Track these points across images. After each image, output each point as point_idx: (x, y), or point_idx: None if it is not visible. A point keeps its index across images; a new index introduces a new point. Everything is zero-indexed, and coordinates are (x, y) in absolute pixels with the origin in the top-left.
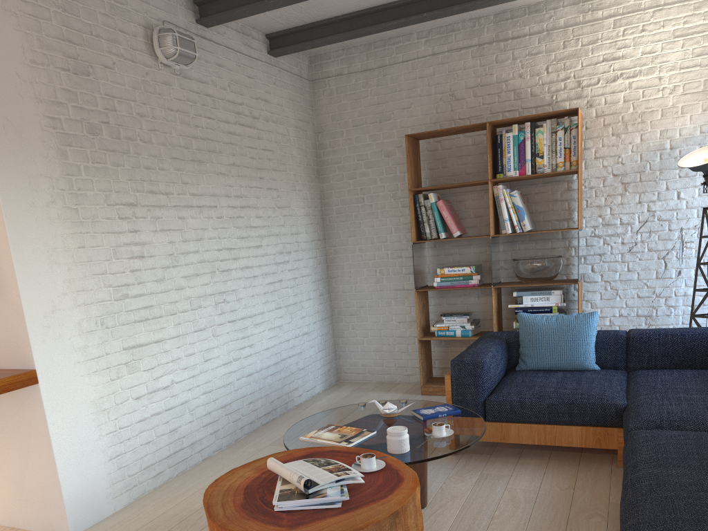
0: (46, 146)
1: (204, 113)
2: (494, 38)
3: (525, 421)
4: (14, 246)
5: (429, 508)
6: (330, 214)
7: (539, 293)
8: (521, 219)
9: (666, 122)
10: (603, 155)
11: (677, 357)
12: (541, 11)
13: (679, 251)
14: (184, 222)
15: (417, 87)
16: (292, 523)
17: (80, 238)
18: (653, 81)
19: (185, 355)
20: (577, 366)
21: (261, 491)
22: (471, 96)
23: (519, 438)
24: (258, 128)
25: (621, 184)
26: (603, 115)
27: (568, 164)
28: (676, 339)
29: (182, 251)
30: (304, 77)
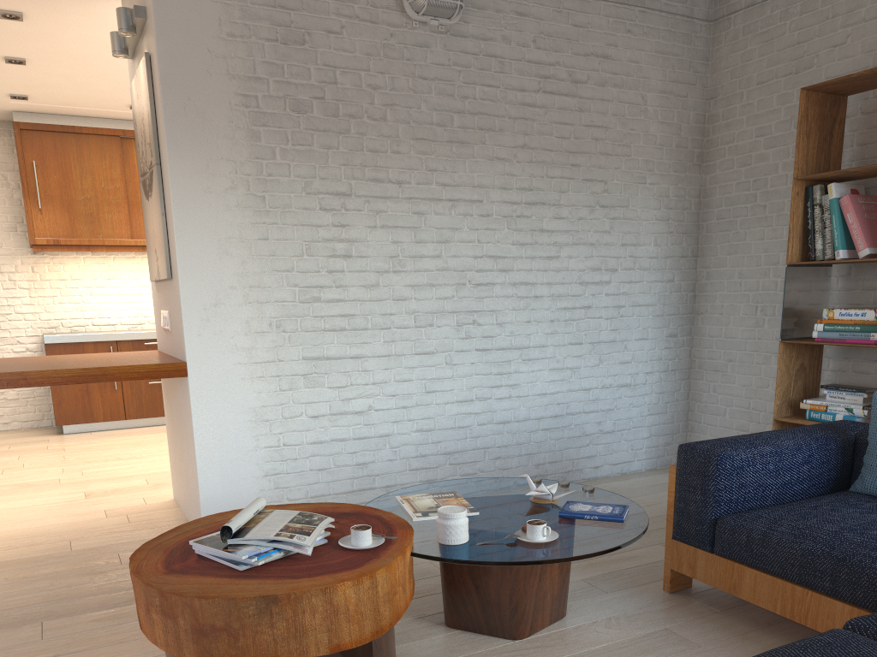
0: (234, 127)
1: (480, 80)
2: None
3: (765, 569)
4: (178, 232)
5: (521, 642)
6: (708, 220)
7: None
8: None
9: None
10: None
11: None
12: None
13: None
14: (422, 218)
15: (862, 6)
16: (180, 568)
17: (263, 229)
18: None
19: (395, 380)
20: None
21: None
22: None
23: (755, 596)
24: (581, 97)
25: None
26: None
27: None
28: None
29: (412, 254)
30: (697, 16)
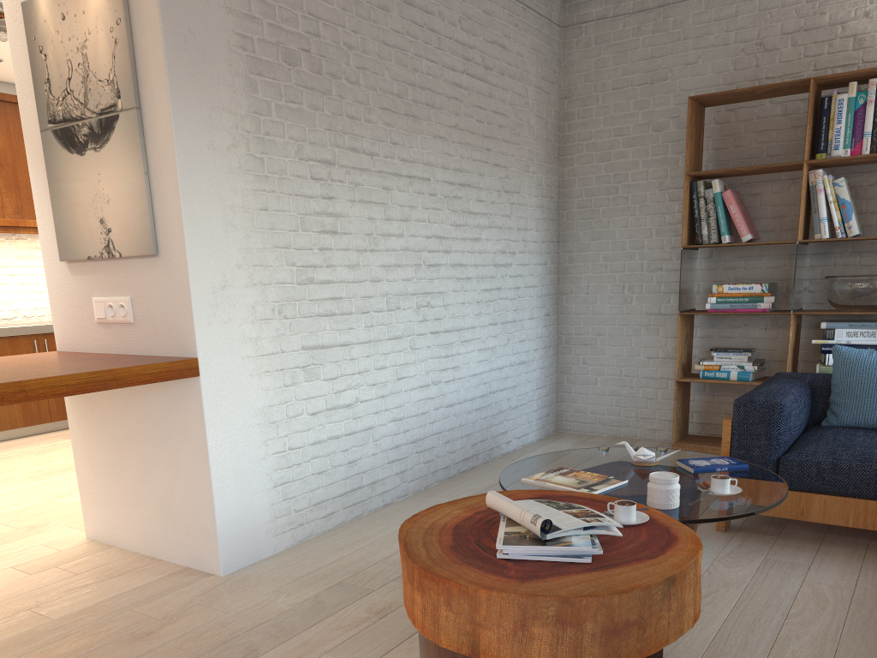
0: (233, 72)
1: (425, 54)
2: None
3: (837, 492)
4: (184, 196)
5: None
6: (569, 209)
7: (861, 325)
8: (846, 219)
9: None
10: None
11: None
12: None
13: None
14: (389, 194)
15: (711, 33)
16: (523, 575)
17: (263, 198)
18: None
19: (375, 368)
20: None
21: (476, 533)
22: (789, 45)
23: (825, 516)
24: (490, 83)
25: None
26: None
27: None
28: None
29: (383, 232)
30: (554, 21)
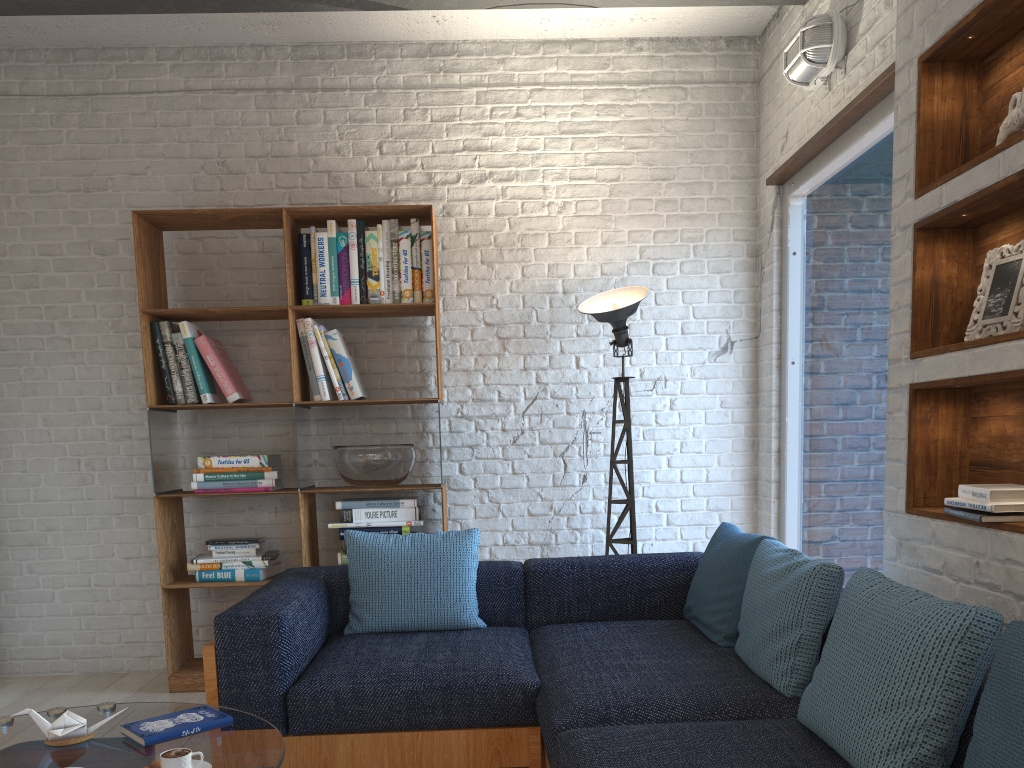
0: None
1: None
2: (294, 83)
3: (364, 728)
4: None
5: None
6: None
7: (380, 504)
8: (347, 378)
9: (555, 252)
10: (471, 293)
11: (600, 601)
12: (368, 56)
13: (583, 445)
14: None
15: (159, 141)
16: None
17: None
18: (536, 190)
19: None
20: (450, 621)
21: None
22: (257, 171)
23: (355, 763)
24: None
25: (498, 340)
26: (468, 230)
27: (419, 294)
28: (598, 572)
29: None
30: None
